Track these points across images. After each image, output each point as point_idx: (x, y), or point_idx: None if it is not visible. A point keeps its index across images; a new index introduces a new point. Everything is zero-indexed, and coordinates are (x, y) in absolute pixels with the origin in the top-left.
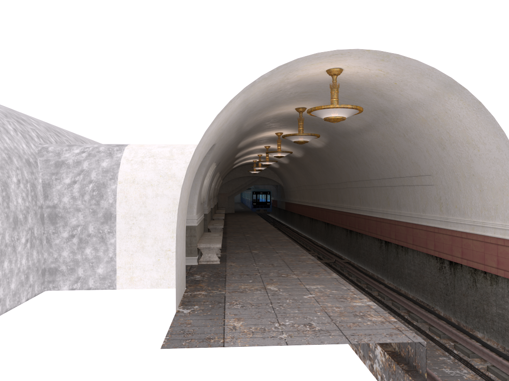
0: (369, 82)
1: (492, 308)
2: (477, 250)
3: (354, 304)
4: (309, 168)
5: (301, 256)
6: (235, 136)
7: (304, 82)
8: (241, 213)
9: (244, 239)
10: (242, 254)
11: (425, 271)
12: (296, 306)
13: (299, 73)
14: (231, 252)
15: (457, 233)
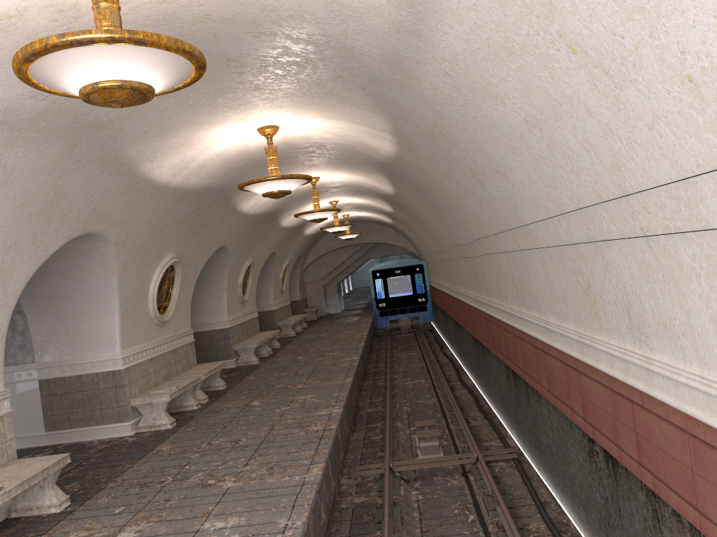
0: None
1: None
2: None
3: None
4: (422, 216)
5: None
6: None
7: None
8: (349, 313)
9: (215, 432)
10: None
11: None
12: None
13: None
14: None
15: None
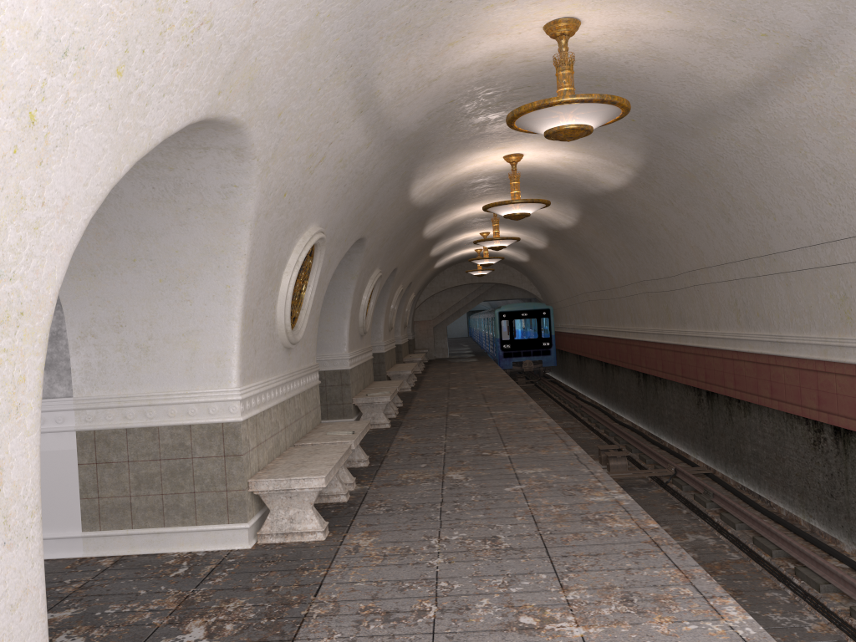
0: None
1: None
2: None
3: None
4: (594, 252)
5: (590, 494)
6: (370, 142)
7: None
8: (461, 358)
9: (441, 430)
10: (415, 490)
11: None
12: None
13: None
14: (387, 480)
15: None
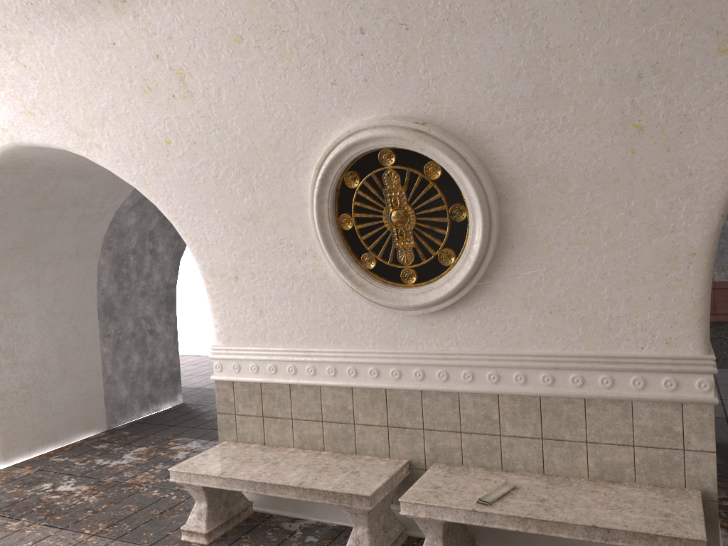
0: None
1: None
2: None
3: None
4: None
5: None
6: None
7: None
8: None
9: None
10: None
11: None
12: None
13: None
14: None
15: None
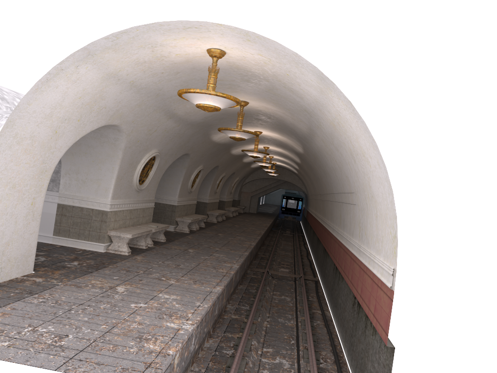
0: (267, 71)
1: (369, 363)
2: (368, 289)
3: (166, 324)
4: (310, 176)
5: (226, 263)
6: (179, 125)
7: (201, 65)
8: (261, 214)
9: (206, 238)
10: (171, 251)
11: (347, 304)
12: (99, 313)
13: (172, 50)
14: (166, 246)
15: (362, 266)
